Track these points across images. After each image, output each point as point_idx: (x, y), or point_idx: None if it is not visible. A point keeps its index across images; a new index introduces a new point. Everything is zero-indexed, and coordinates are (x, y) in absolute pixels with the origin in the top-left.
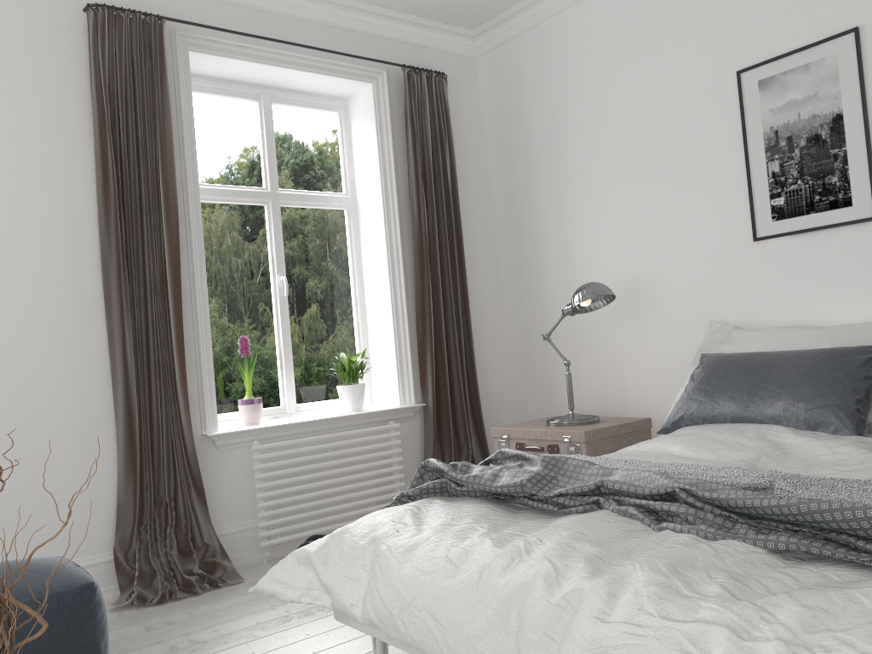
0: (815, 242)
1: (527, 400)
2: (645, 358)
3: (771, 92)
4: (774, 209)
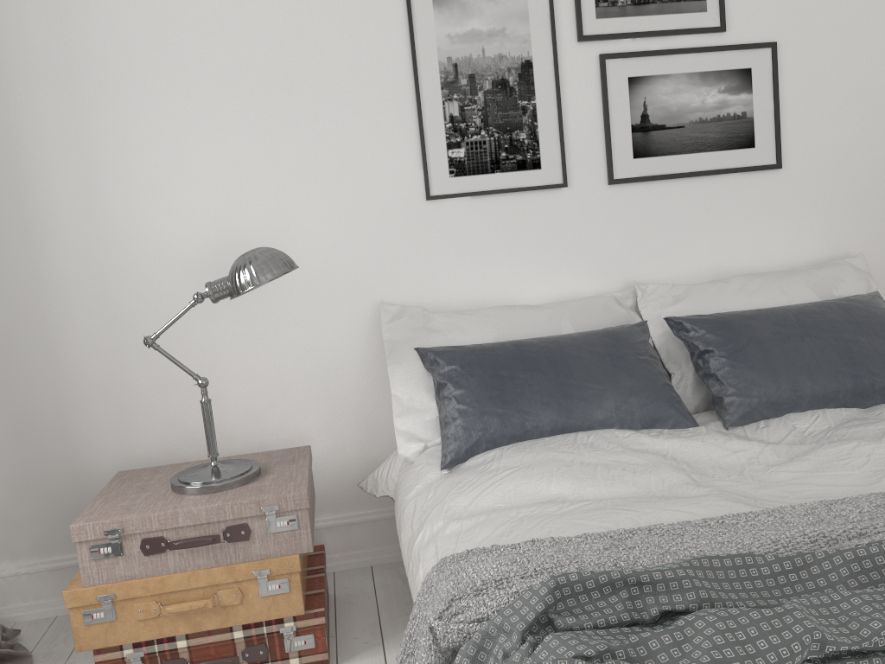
0: (500, 206)
1: (3, 454)
2: (260, 360)
3: (449, 13)
4: (453, 161)
